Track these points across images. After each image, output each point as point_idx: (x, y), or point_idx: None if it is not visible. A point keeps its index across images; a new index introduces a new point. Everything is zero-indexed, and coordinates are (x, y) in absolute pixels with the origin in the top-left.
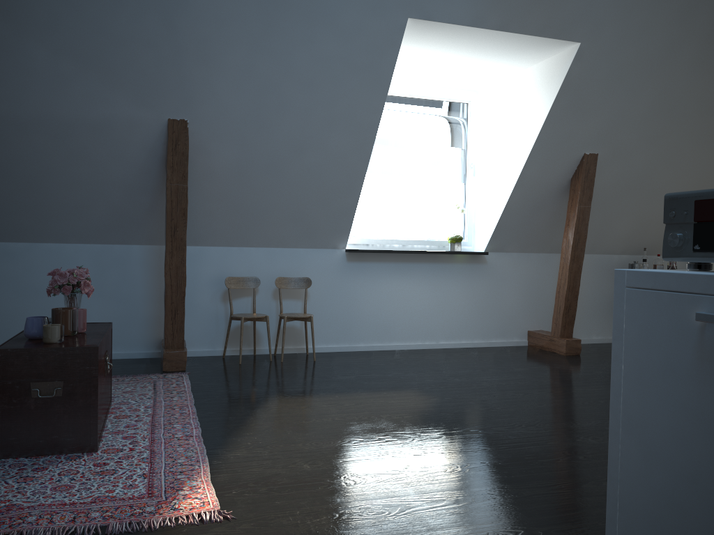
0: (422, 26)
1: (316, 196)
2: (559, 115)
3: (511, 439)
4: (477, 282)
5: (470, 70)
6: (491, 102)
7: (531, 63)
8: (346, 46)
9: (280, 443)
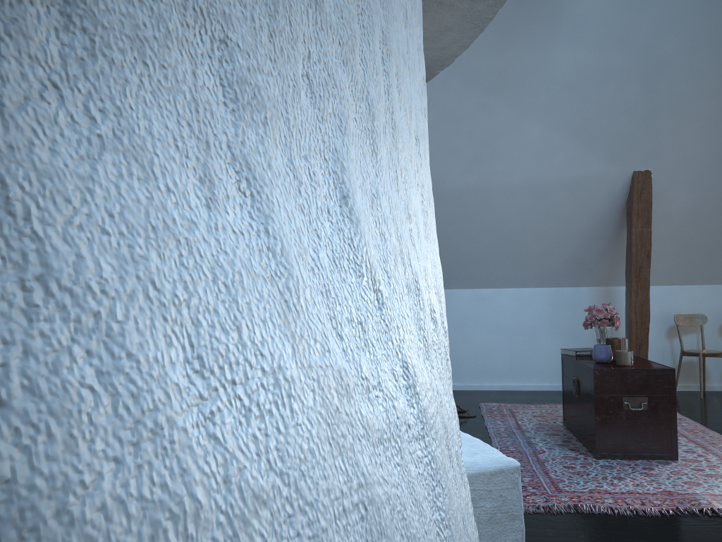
0: None
1: None
2: None
3: None
4: None
5: None
6: None
7: None
8: None
9: None
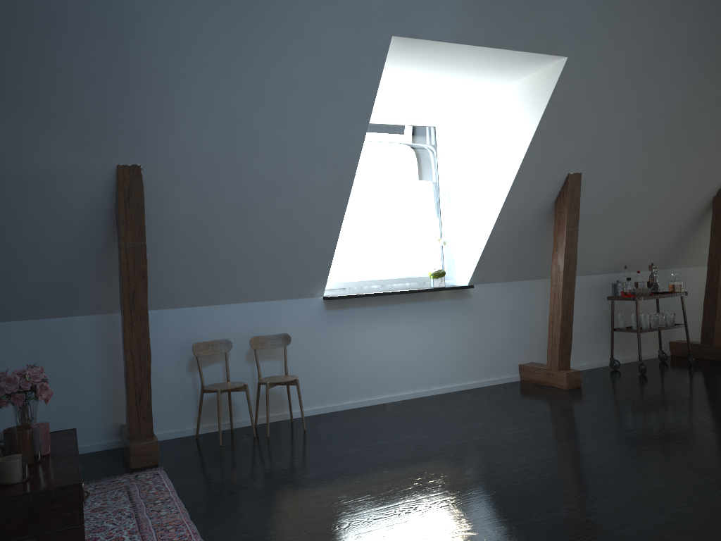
0: (405, 44)
1: (291, 241)
2: (545, 135)
3: (593, 522)
4: (464, 318)
5: (442, 91)
6: (462, 124)
7: (509, 81)
8: (324, 70)
9: None
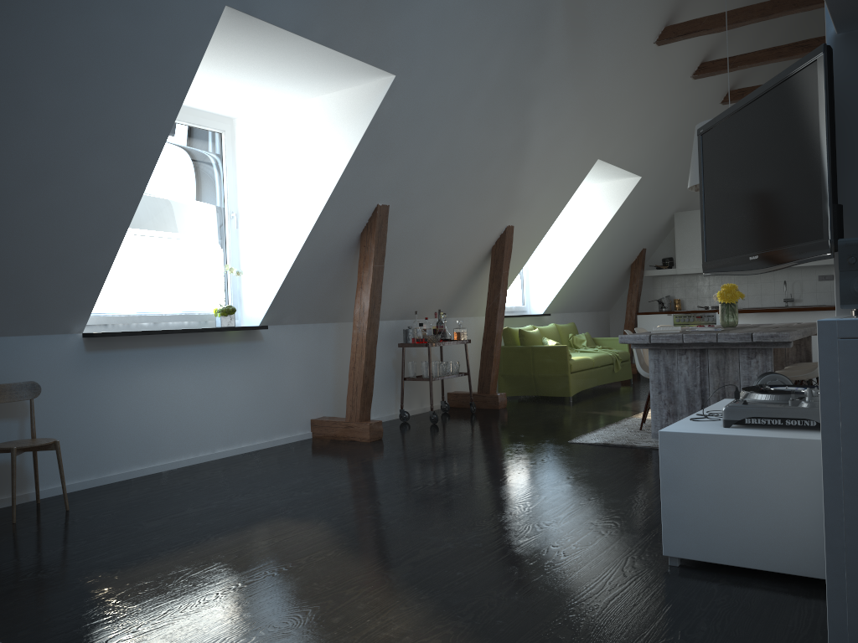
0: (235, 20)
1: (53, 253)
2: (363, 158)
3: (483, 548)
4: (255, 365)
5: (245, 90)
6: (258, 134)
7: (324, 92)
8: (137, 28)
9: (228, 642)
